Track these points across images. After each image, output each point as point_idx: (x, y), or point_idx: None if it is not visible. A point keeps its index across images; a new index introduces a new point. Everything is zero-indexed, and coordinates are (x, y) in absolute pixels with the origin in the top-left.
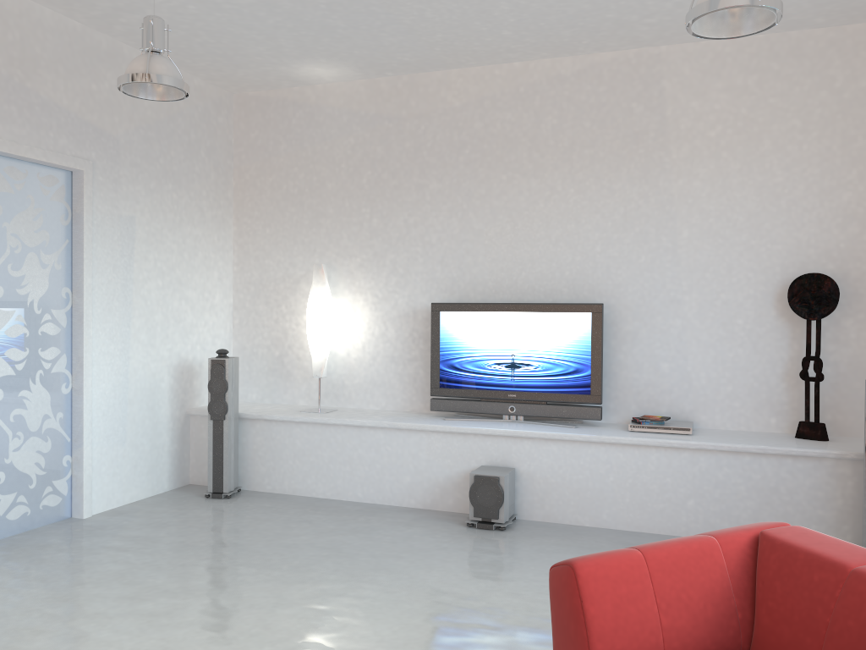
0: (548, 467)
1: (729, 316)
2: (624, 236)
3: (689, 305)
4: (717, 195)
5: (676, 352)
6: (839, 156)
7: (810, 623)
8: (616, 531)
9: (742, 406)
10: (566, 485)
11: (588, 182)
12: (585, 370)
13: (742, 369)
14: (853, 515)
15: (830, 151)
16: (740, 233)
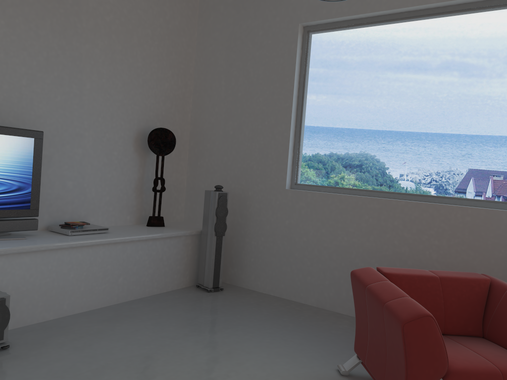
0: (20, 278)
1: (110, 149)
2: (46, 77)
3: (88, 139)
4: (108, 63)
5: (78, 173)
6: (165, 61)
7: (436, 305)
8: (78, 315)
9: (113, 210)
10: (36, 290)
11: (18, 20)
12: (27, 188)
13: (115, 185)
14: (190, 264)
15: (162, 56)
16: (119, 94)
